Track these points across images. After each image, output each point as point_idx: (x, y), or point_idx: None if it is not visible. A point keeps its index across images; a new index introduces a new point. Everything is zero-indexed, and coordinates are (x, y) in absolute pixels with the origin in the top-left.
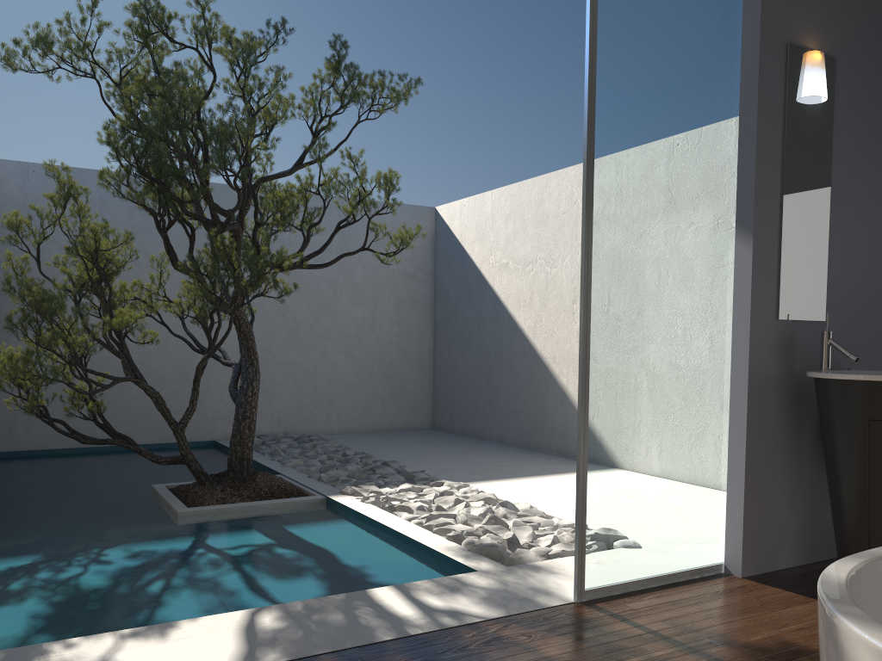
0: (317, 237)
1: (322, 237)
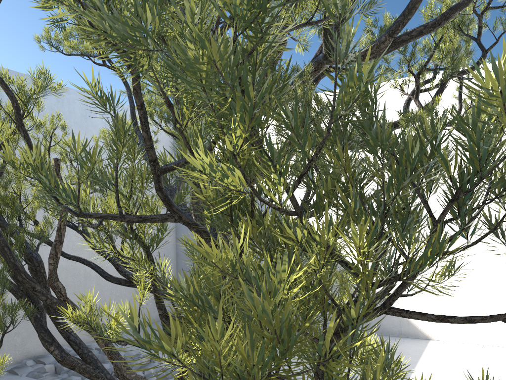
0: (83, 136)
1: (88, 135)
